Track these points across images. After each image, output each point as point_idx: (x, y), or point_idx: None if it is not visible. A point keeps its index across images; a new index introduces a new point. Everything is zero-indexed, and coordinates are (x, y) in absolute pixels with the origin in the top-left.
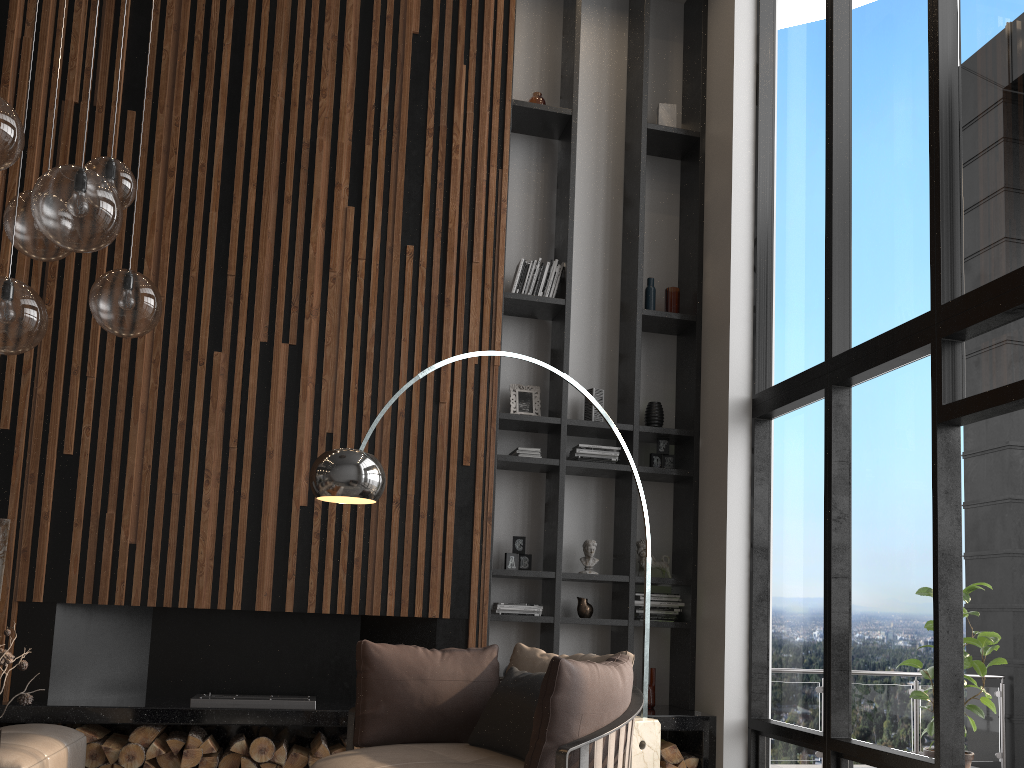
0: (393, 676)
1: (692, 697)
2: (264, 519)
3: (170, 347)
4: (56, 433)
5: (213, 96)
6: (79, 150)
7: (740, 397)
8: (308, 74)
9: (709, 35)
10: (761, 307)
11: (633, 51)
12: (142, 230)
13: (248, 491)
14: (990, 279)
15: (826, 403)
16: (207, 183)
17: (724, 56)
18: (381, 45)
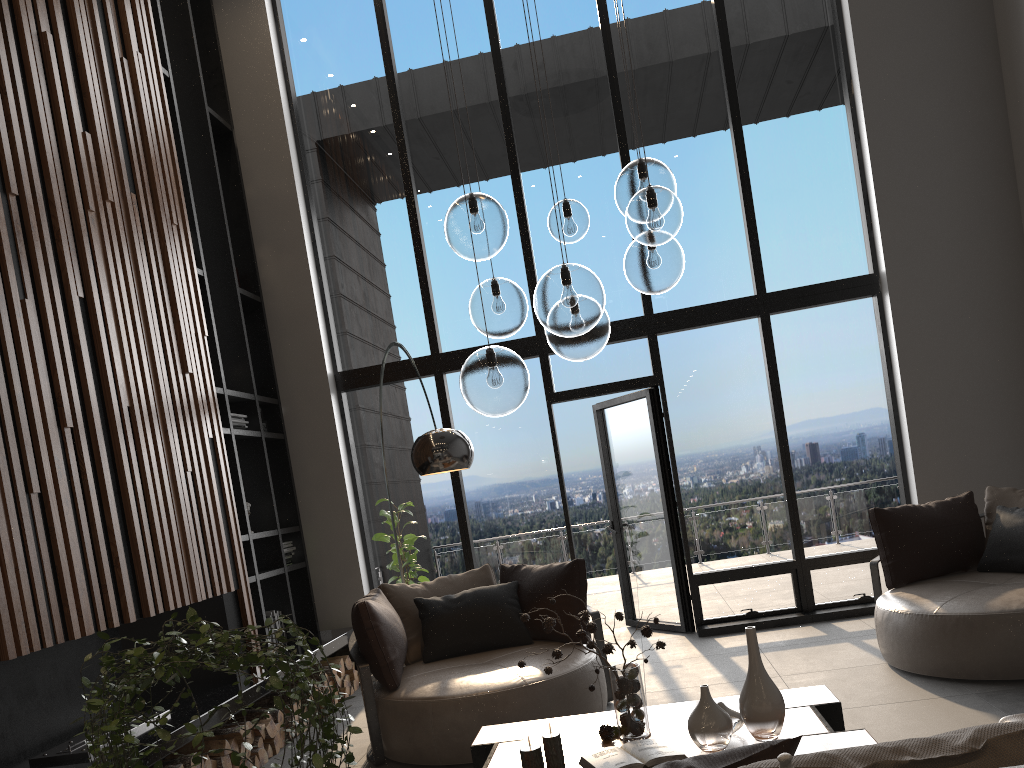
0: (390, 624)
1: (317, 621)
2: (113, 514)
3: None
4: None
5: None
6: None
7: (331, 374)
8: None
9: (223, 35)
10: (327, 301)
11: (163, 18)
12: None
13: (93, 481)
14: None
15: (438, 384)
16: None
17: (259, 69)
18: None
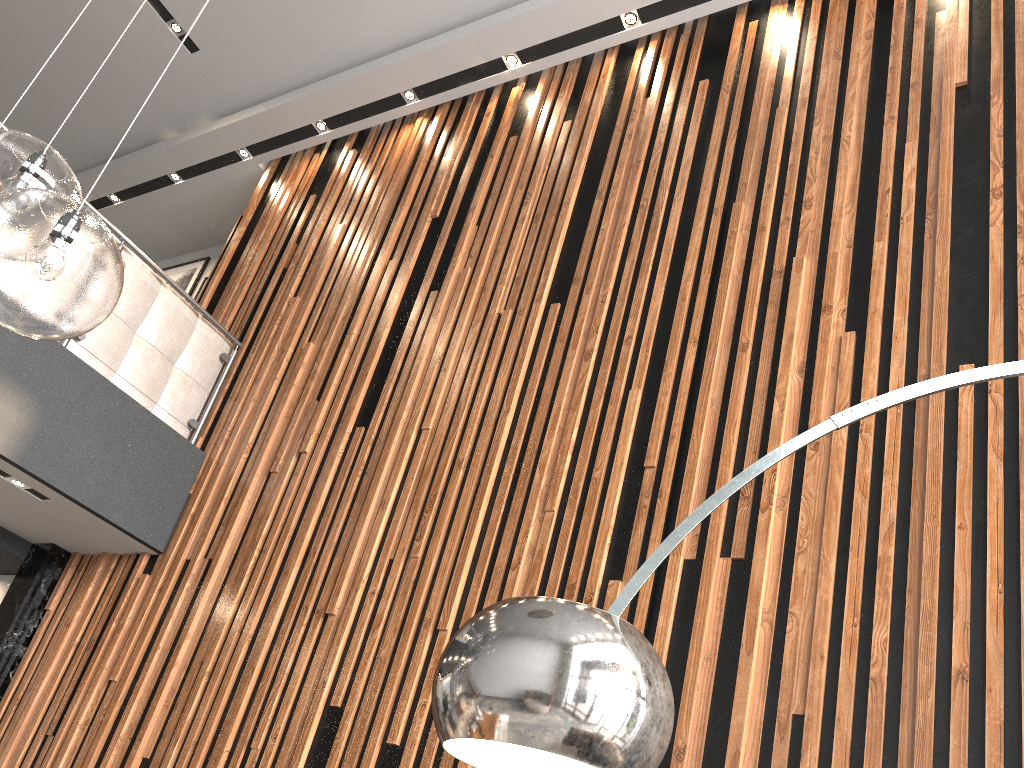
0: None
1: None
2: None
3: (550, 580)
4: (385, 712)
5: (654, 258)
6: (490, 359)
7: None
8: (785, 191)
9: None
10: None
11: None
12: (543, 432)
13: None
14: None
15: None
16: (633, 358)
17: None
18: (902, 120)
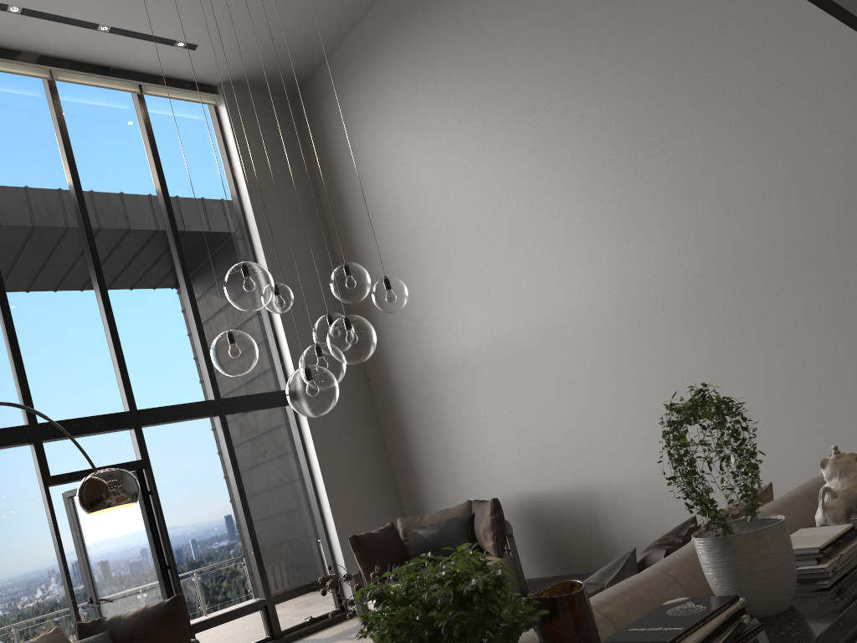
0: None
1: None
2: None
3: None
4: None
5: None
6: None
7: None
8: None
9: None
10: None
11: None
12: None
13: None
14: (55, 415)
15: None
16: None
17: None
18: None
